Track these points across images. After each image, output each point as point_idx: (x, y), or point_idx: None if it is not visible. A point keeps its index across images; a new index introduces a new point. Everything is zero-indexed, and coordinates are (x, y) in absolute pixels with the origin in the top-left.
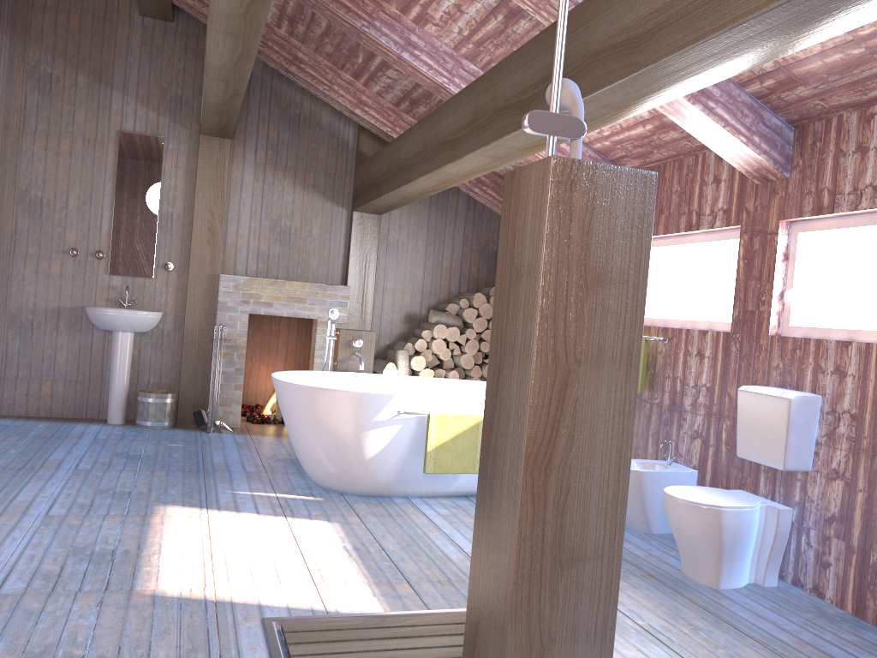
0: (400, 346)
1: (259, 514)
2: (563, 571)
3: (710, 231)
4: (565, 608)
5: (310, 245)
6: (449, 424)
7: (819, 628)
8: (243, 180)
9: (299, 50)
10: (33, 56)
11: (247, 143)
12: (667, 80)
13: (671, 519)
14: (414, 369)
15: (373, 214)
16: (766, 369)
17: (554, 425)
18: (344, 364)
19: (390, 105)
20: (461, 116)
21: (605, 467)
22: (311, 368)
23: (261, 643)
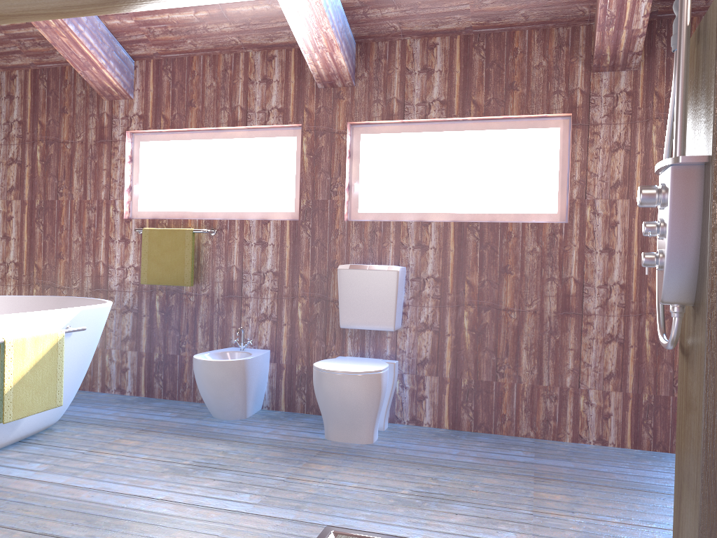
0: None
1: None
2: None
3: (255, 128)
4: None
5: None
6: (27, 351)
7: (462, 445)
8: None
9: None
10: None
11: None
12: None
13: (336, 393)
14: None
15: None
16: (345, 250)
17: None
18: None
19: None
20: None
21: None
22: None
23: None
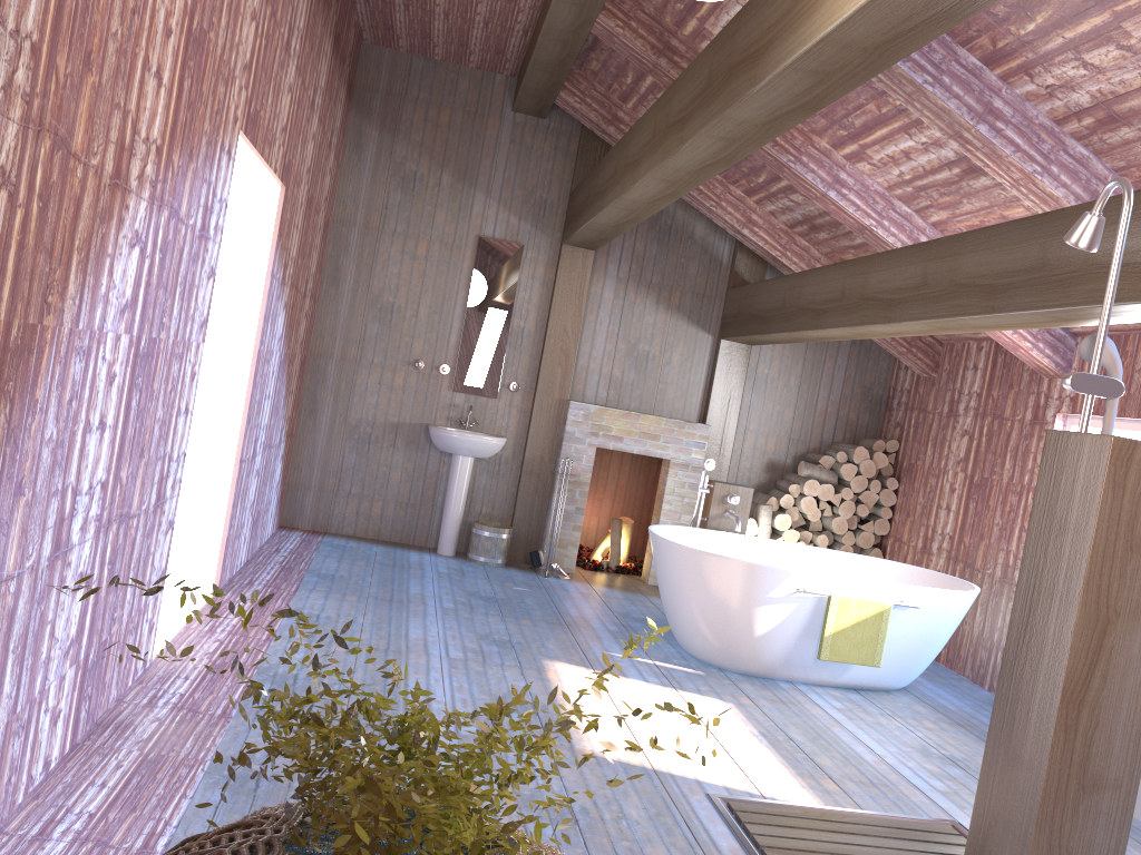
0: (761, 499)
1: (648, 682)
2: (1084, 794)
3: None
4: (1083, 827)
5: (668, 374)
6: (850, 609)
7: None
8: (602, 296)
9: None
10: (400, 153)
11: (611, 255)
12: None
13: None
14: (777, 529)
15: (743, 344)
16: None
17: (1090, 667)
18: (715, 521)
19: (782, 226)
20: (901, 275)
21: (1130, 708)
22: (656, 514)
23: (717, 817)
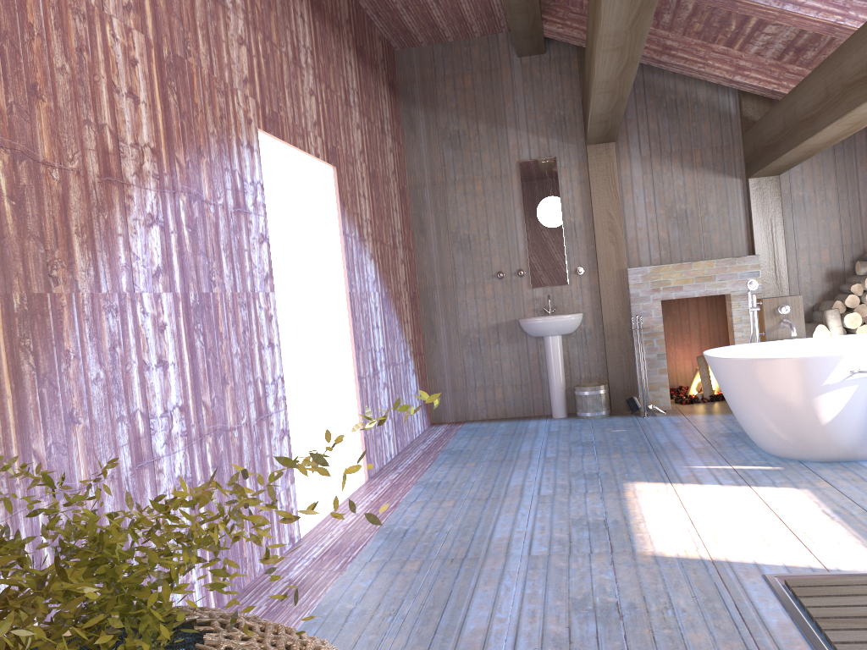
0: (827, 306)
1: (722, 485)
2: None
3: None
4: None
5: (708, 222)
6: None
7: None
8: (632, 176)
9: (667, 39)
10: (443, 120)
11: (630, 141)
12: None
13: None
14: (849, 328)
15: (771, 176)
16: None
17: None
18: (773, 333)
19: (771, 61)
20: None
21: None
22: (732, 343)
23: (770, 595)
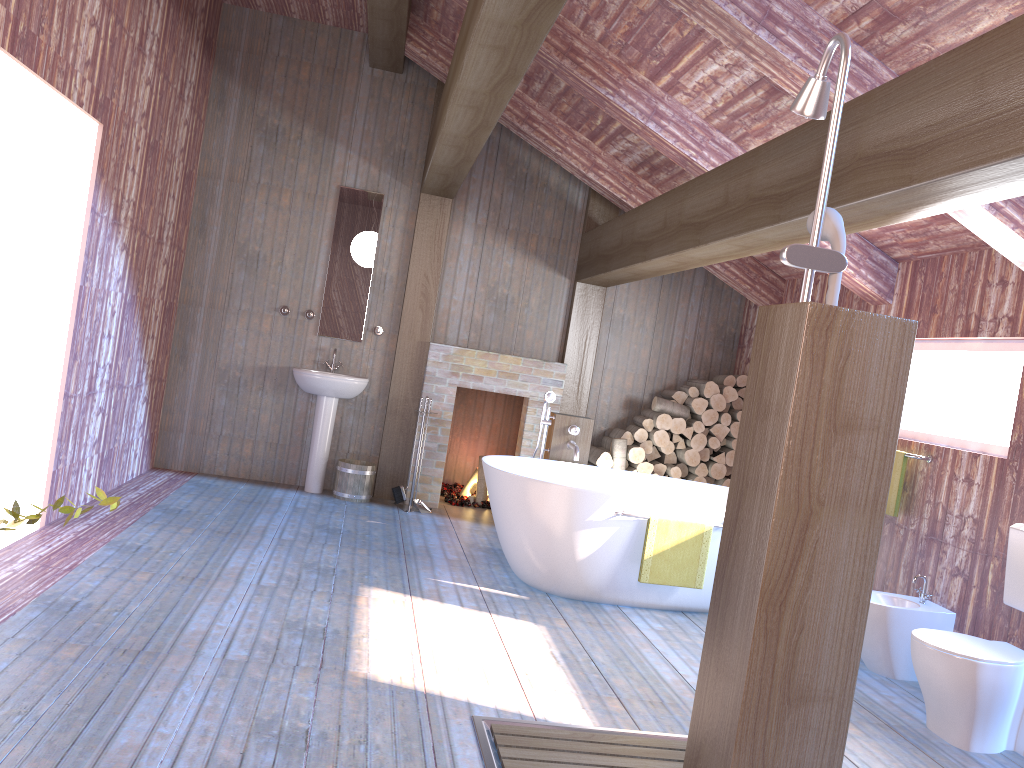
0: (617, 434)
1: (463, 607)
2: (790, 708)
3: (991, 339)
4: (790, 745)
5: (527, 316)
6: (670, 531)
7: None
8: (461, 242)
9: (532, 108)
10: (262, 108)
11: (469, 203)
12: (943, 195)
13: (918, 666)
14: (632, 462)
15: (598, 286)
16: None
17: (792, 564)
18: (557, 452)
19: (626, 170)
20: (708, 198)
21: (841, 610)
22: (518, 451)
23: (472, 740)
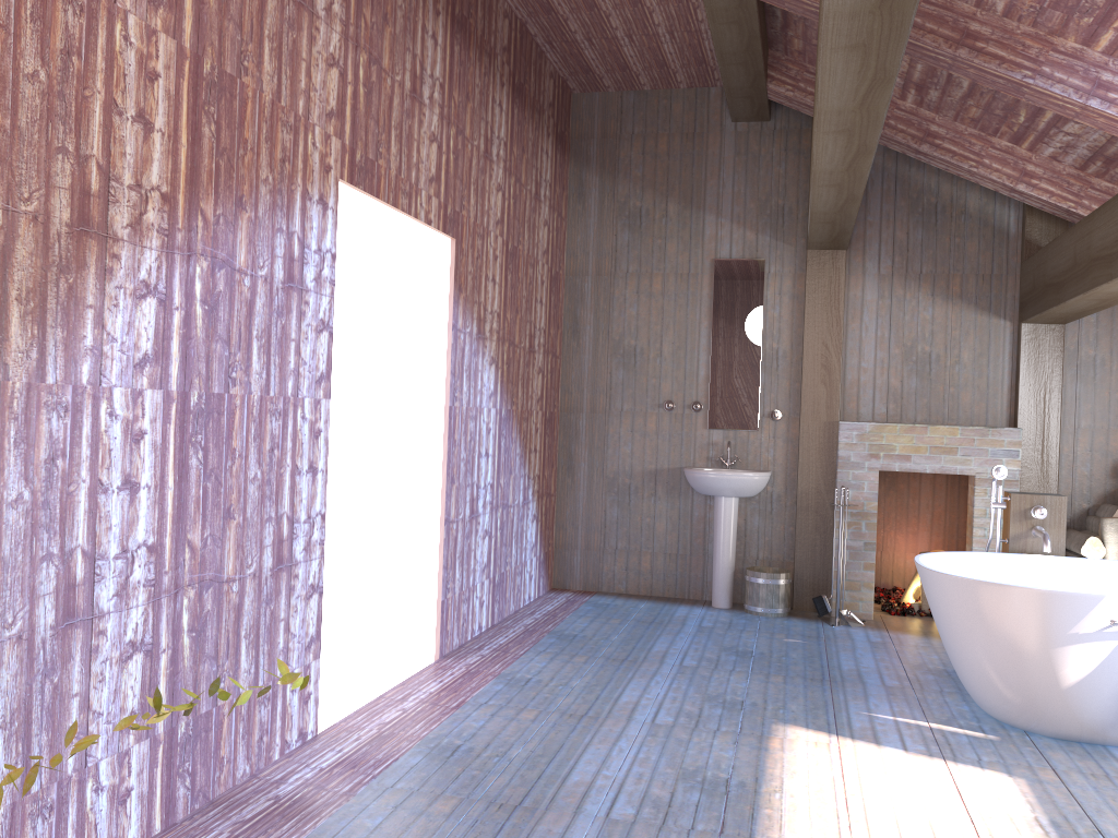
0: (1106, 512)
1: (907, 751)
2: None
3: None
4: None
5: (959, 375)
6: None
7: None
8: (864, 299)
9: (931, 123)
10: (622, 192)
11: (867, 251)
12: None
13: None
14: None
15: (1053, 324)
16: None
17: None
18: (1019, 542)
19: (1070, 170)
20: None
21: None
22: (968, 543)
23: None
